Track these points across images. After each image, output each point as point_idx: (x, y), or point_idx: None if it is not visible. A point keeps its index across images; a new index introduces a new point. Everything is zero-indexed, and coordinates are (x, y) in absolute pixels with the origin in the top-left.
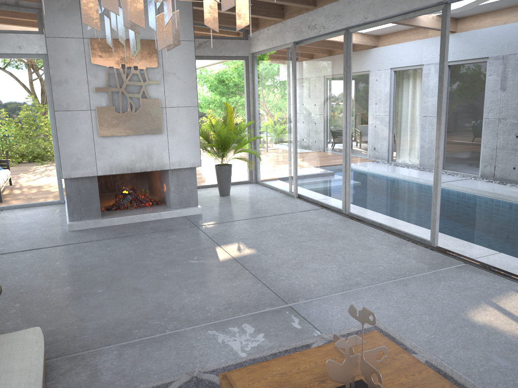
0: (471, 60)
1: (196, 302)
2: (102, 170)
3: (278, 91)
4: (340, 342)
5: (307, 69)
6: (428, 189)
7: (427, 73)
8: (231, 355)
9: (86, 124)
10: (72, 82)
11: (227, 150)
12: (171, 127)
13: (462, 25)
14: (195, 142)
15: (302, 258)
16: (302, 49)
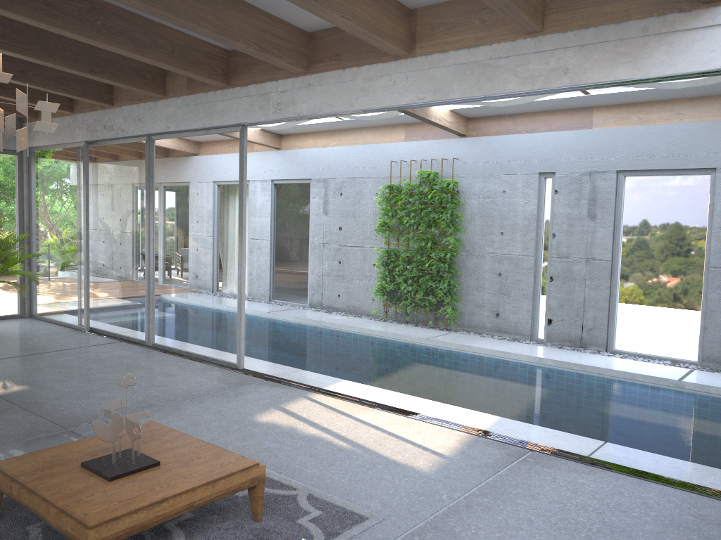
0: (296, 180)
1: None
2: None
3: (65, 198)
4: (107, 405)
5: (103, 175)
6: (233, 308)
7: (229, 190)
8: None
9: None
10: None
11: None
12: None
13: (286, 142)
14: None
15: (89, 389)
16: (96, 151)
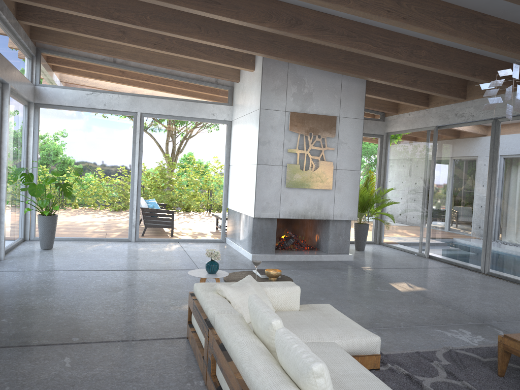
0: None
1: (407, 313)
2: (283, 214)
3: (415, 165)
4: None
5: (449, 148)
6: None
7: None
8: (466, 344)
9: (277, 176)
10: (272, 143)
11: (366, 211)
12: (338, 185)
13: None
14: (354, 200)
15: (471, 297)
16: (444, 132)
